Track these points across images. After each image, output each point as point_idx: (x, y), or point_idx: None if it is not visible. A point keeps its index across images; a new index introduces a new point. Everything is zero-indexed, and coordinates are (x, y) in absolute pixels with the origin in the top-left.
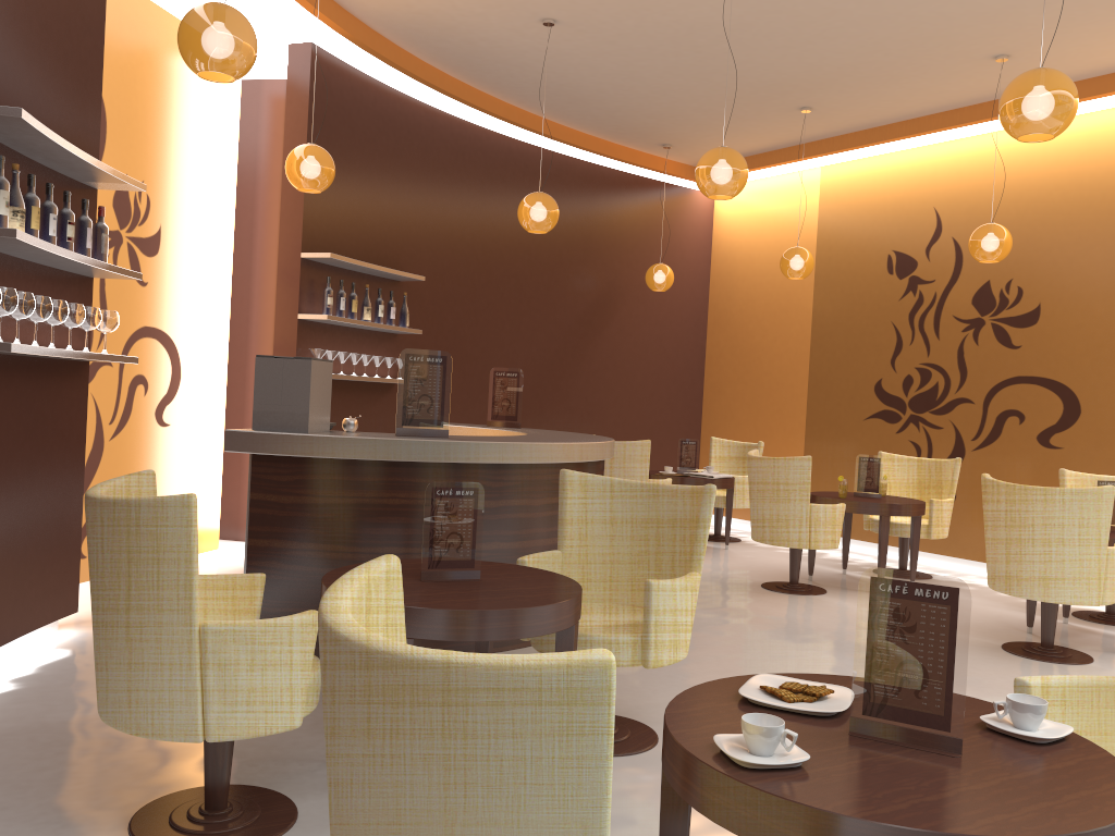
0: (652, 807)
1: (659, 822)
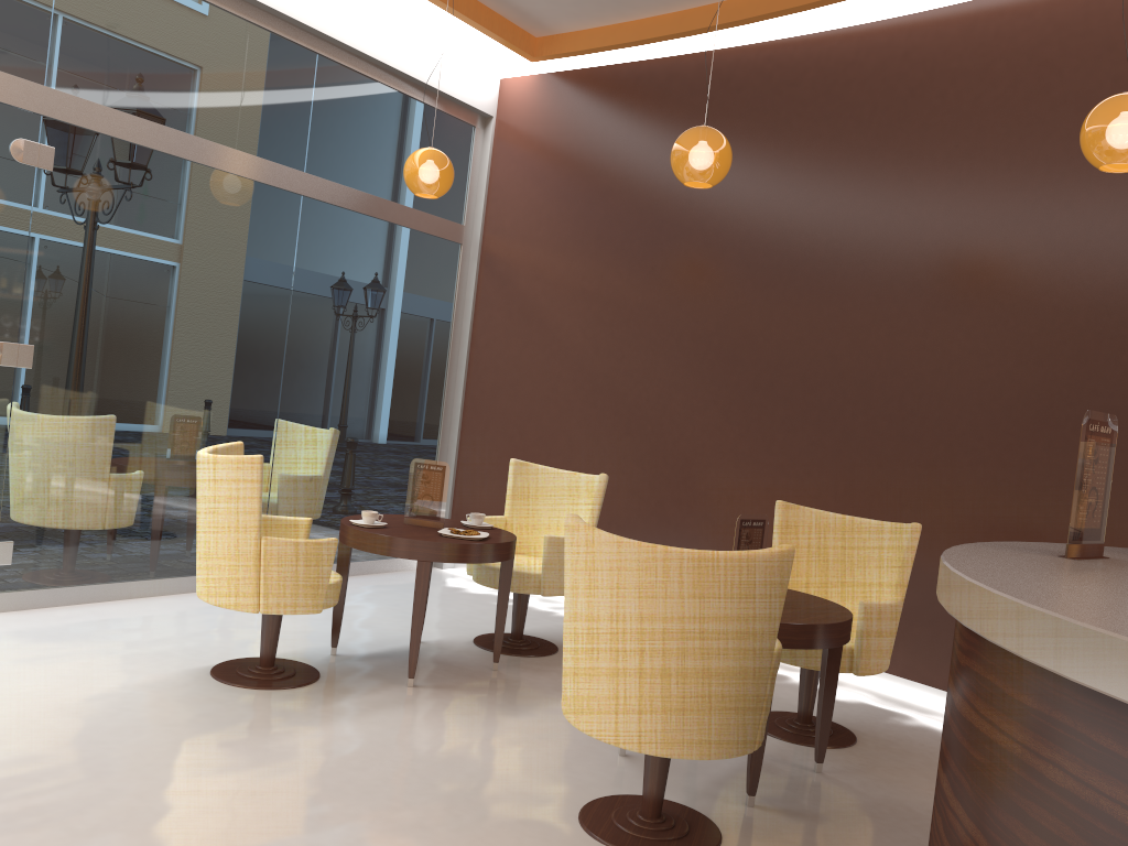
0: (545, 752)
1: (535, 742)
